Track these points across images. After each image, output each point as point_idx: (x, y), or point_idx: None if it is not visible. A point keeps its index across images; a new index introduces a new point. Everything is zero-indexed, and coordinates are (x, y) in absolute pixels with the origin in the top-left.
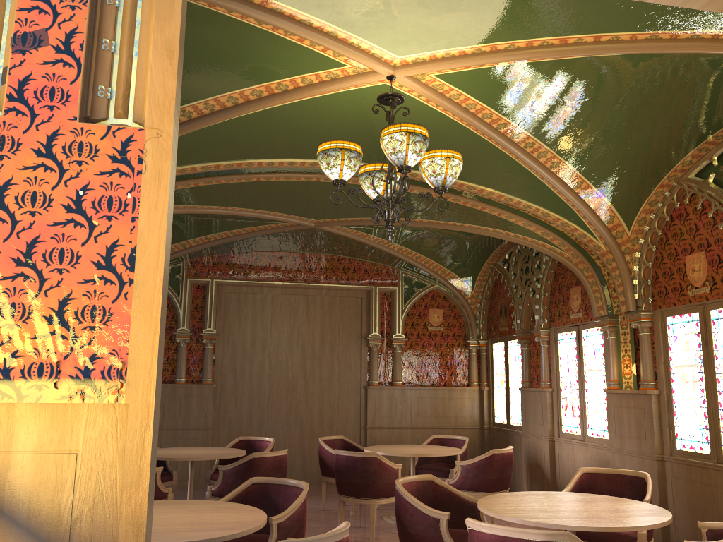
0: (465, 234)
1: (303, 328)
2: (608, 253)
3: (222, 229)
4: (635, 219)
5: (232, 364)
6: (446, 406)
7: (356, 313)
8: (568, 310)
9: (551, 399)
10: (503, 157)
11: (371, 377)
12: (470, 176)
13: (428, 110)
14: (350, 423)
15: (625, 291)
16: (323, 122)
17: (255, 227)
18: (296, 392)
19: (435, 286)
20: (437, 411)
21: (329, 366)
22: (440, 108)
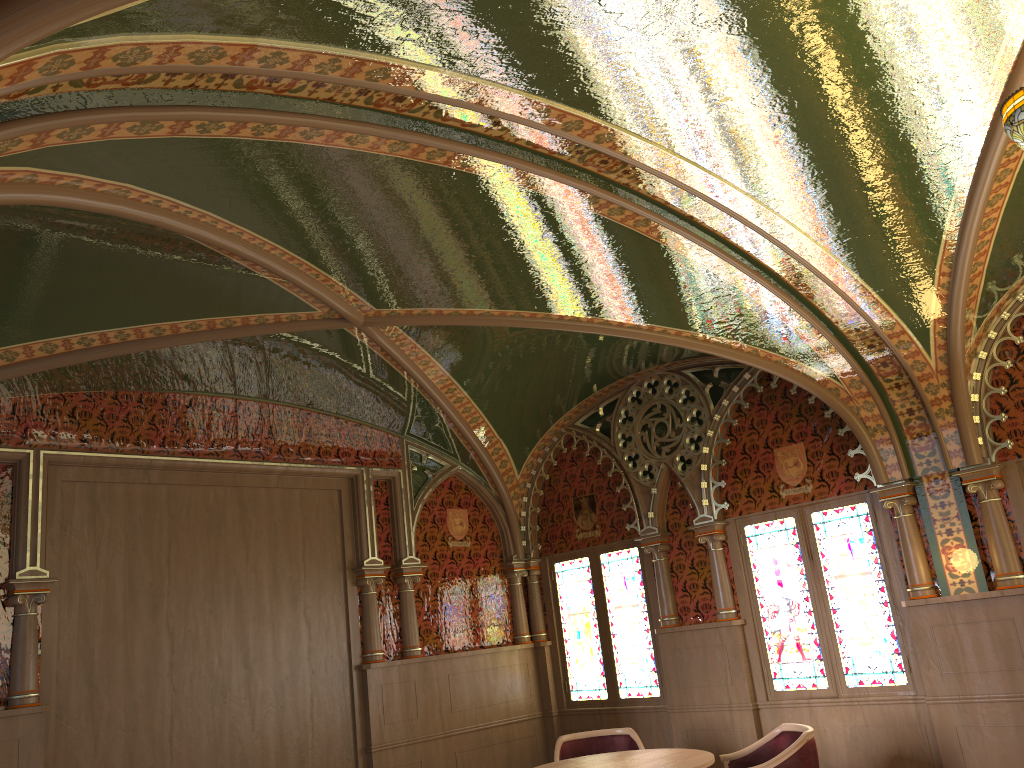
0: (577, 365)
1: (236, 556)
2: (938, 373)
3: (142, 316)
4: (985, 319)
5: (84, 650)
6: (491, 684)
7: (332, 521)
8: (774, 484)
9: (743, 638)
10: (943, 173)
11: (370, 646)
12: (825, 215)
13: (995, 26)
14: (337, 746)
15: (967, 433)
16: (798, 6)
17: (223, 319)
18: (229, 698)
19: (458, 467)
20: (479, 697)
21: (290, 633)
22: (1019, 25)
